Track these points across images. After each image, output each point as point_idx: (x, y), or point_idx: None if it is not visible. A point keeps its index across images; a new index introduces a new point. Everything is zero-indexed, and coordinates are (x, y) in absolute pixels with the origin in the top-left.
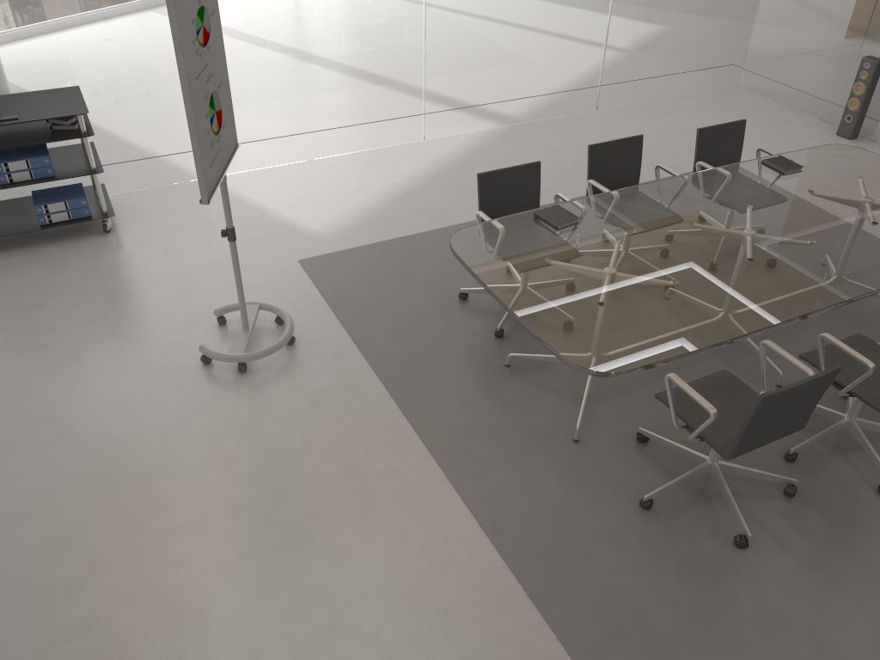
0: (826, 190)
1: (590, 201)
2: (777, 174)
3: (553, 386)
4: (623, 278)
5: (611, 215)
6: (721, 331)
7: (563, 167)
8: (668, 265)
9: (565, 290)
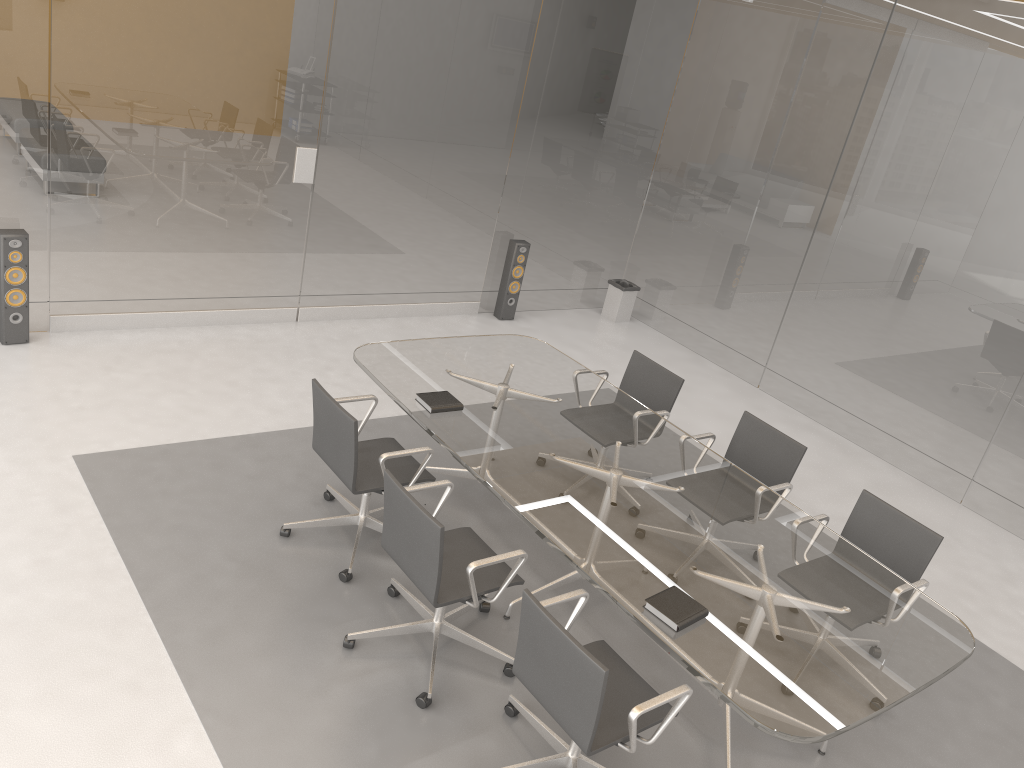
0: (494, 398)
1: (599, 569)
2: (457, 412)
3: (738, 760)
4: (785, 580)
5: (633, 558)
6: (835, 539)
7: (5, 651)
8: (736, 542)
9: (845, 630)
